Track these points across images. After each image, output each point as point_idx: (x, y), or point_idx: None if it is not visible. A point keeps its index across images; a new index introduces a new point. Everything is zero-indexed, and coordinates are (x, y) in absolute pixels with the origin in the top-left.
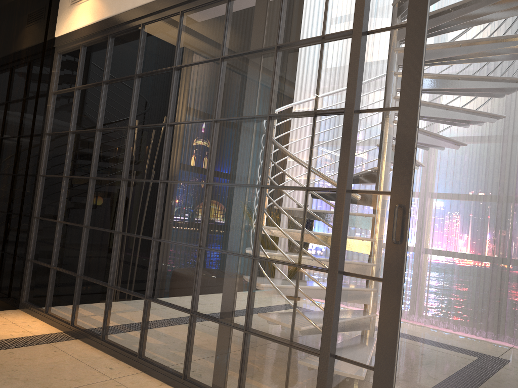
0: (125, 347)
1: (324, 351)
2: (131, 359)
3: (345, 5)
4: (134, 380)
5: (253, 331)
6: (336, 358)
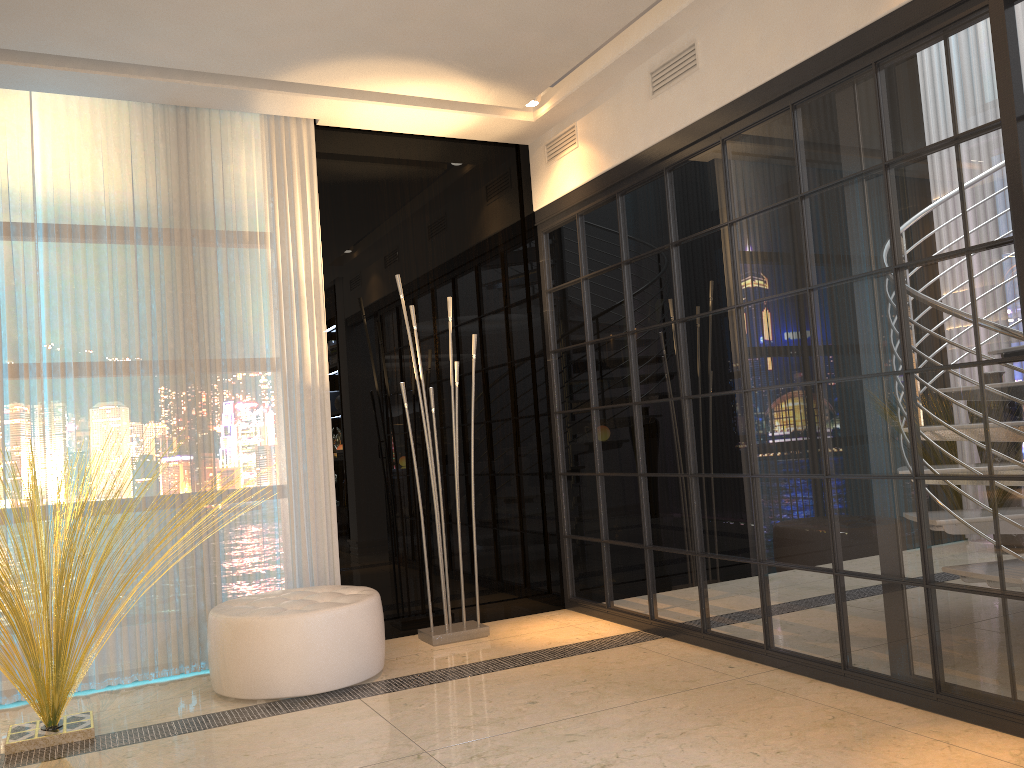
0: (742, 637)
1: None
2: (756, 653)
3: (981, 85)
4: (770, 677)
5: (938, 583)
6: None
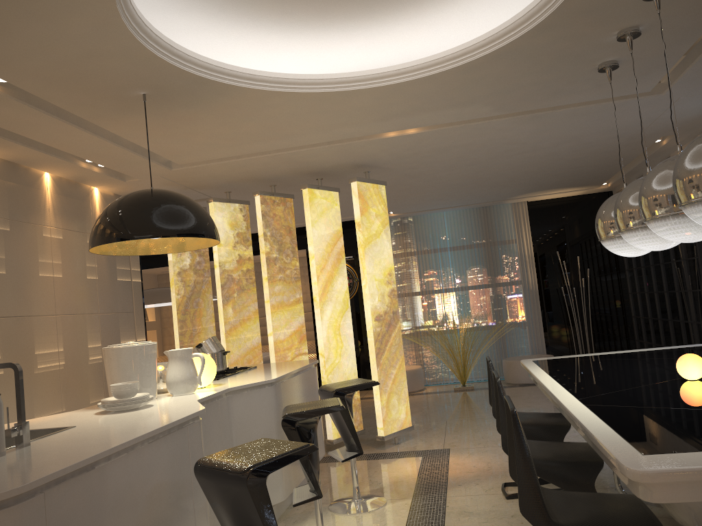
0: None
1: None
2: None
3: None
4: None
5: None
6: None
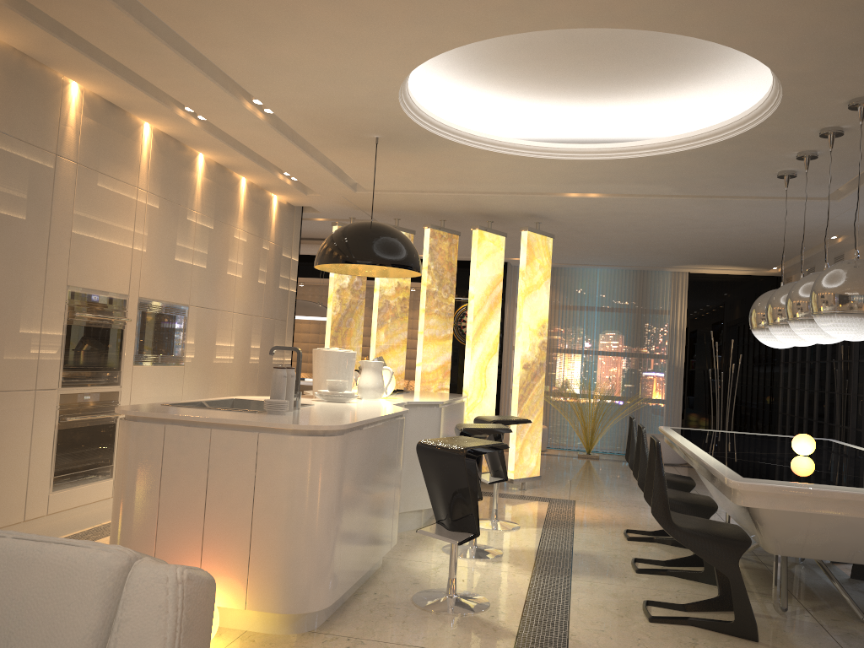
0: None
1: None
2: None
3: None
4: None
5: None
6: None
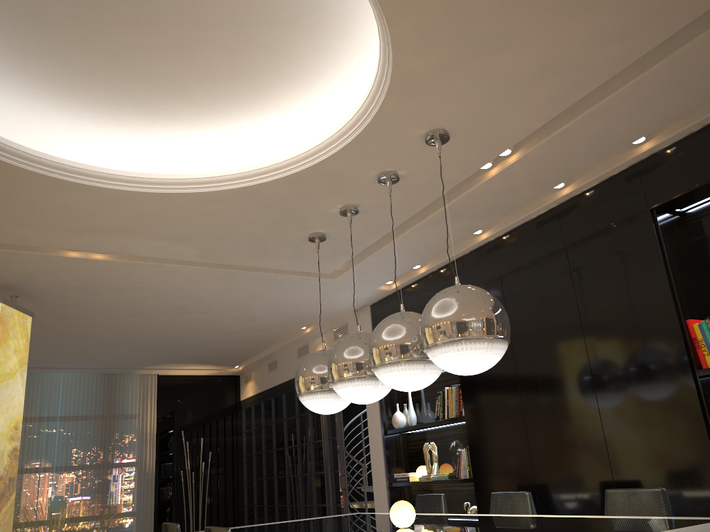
0: None
1: None
2: None
3: None
4: None
5: None
6: None
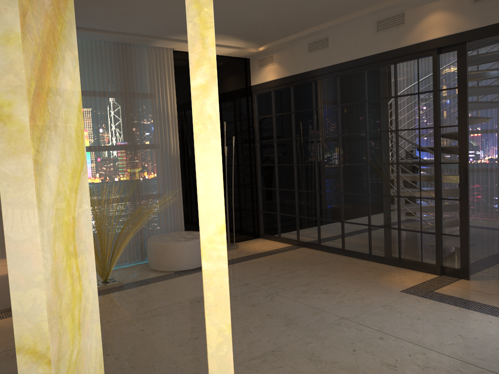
0: (333, 246)
1: (437, 232)
2: (338, 251)
3: (428, 78)
4: (345, 259)
5: (402, 229)
6: (443, 235)
